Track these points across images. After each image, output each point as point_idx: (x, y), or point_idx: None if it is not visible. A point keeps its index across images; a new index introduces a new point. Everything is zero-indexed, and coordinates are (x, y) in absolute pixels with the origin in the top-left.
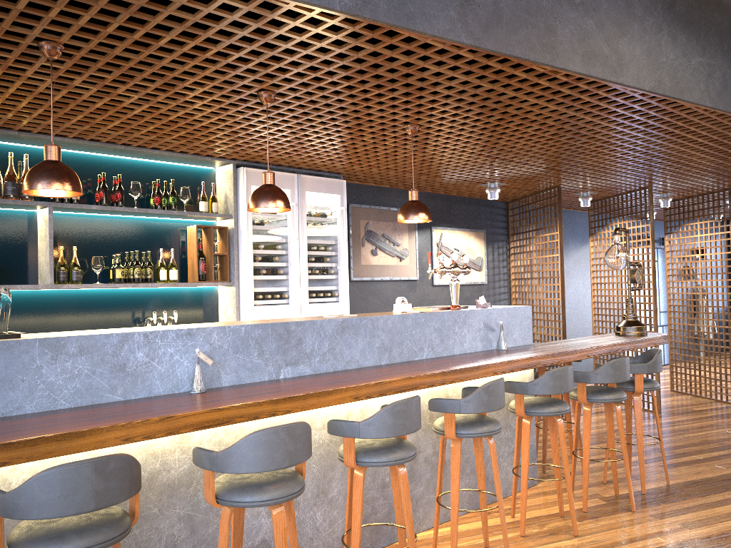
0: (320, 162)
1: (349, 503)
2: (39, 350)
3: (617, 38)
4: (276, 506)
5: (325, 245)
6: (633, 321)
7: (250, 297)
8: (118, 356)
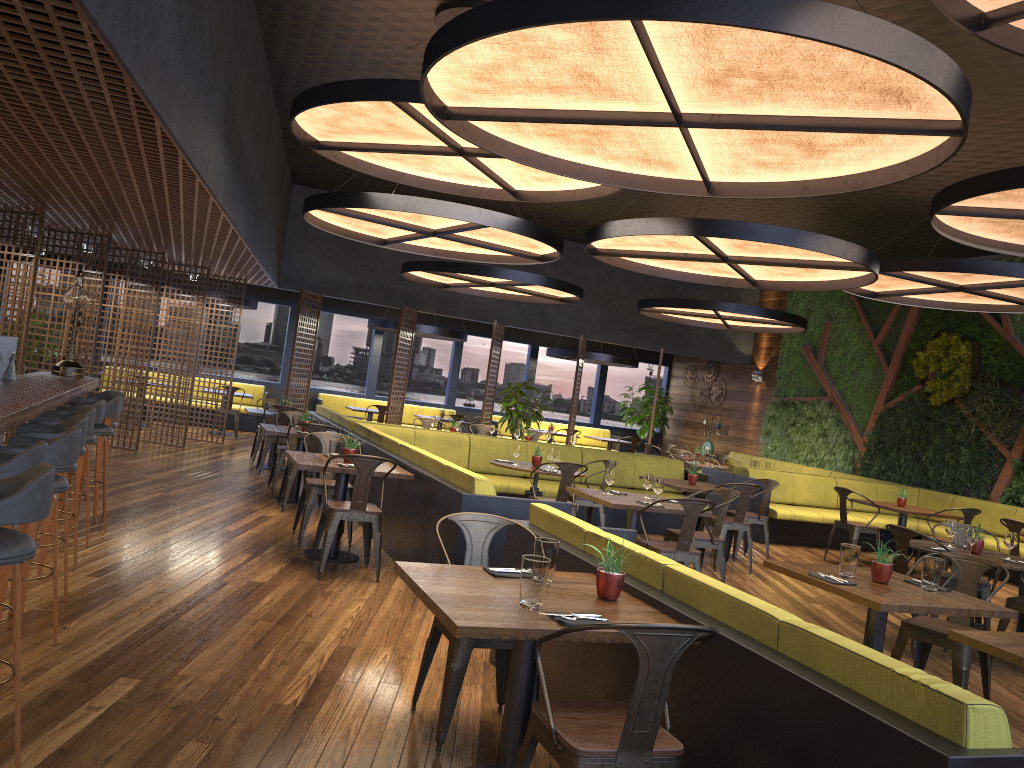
0: None
1: None
2: None
3: (210, 146)
4: (55, 495)
5: None
6: (75, 363)
7: None
8: None
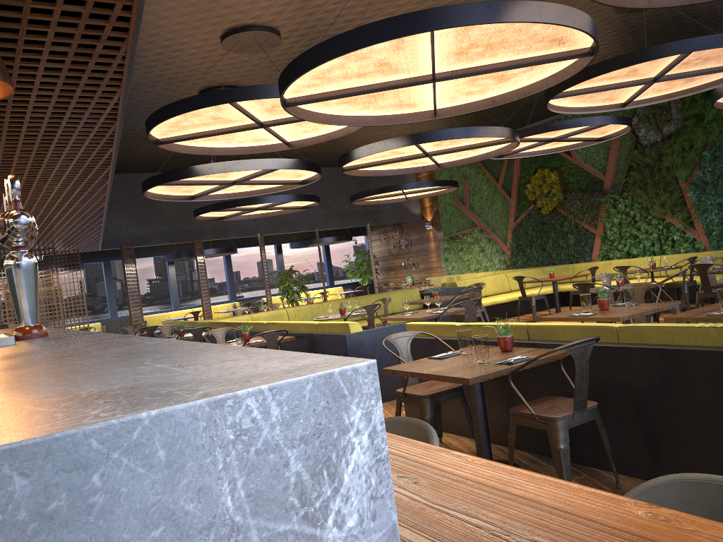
0: None
1: None
2: None
3: None
4: None
5: None
6: None
7: None
8: None
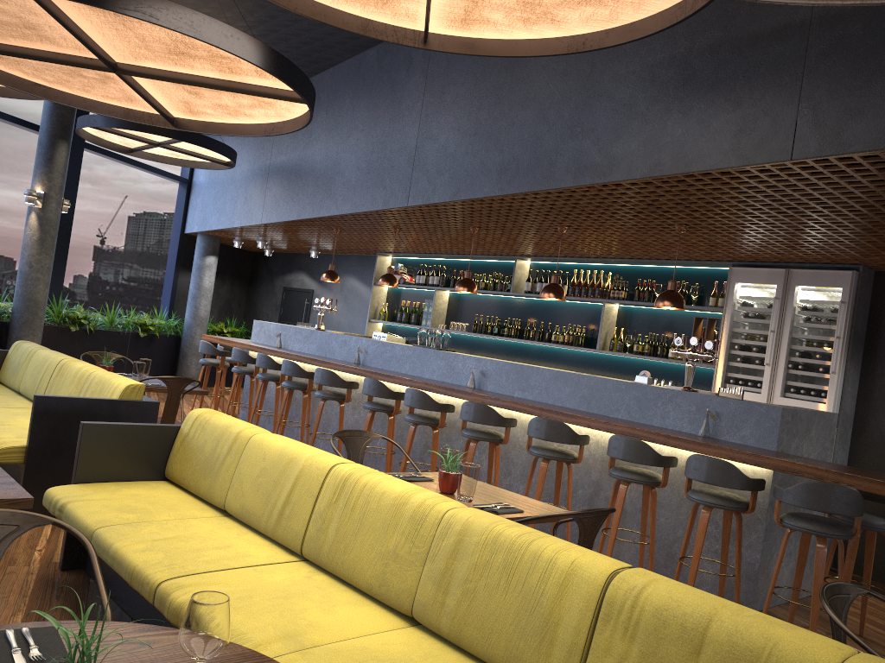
0: (789, 256)
1: (487, 466)
2: (432, 354)
3: (611, 144)
4: (412, 425)
5: (812, 341)
6: None
7: (718, 379)
8: (453, 363)
